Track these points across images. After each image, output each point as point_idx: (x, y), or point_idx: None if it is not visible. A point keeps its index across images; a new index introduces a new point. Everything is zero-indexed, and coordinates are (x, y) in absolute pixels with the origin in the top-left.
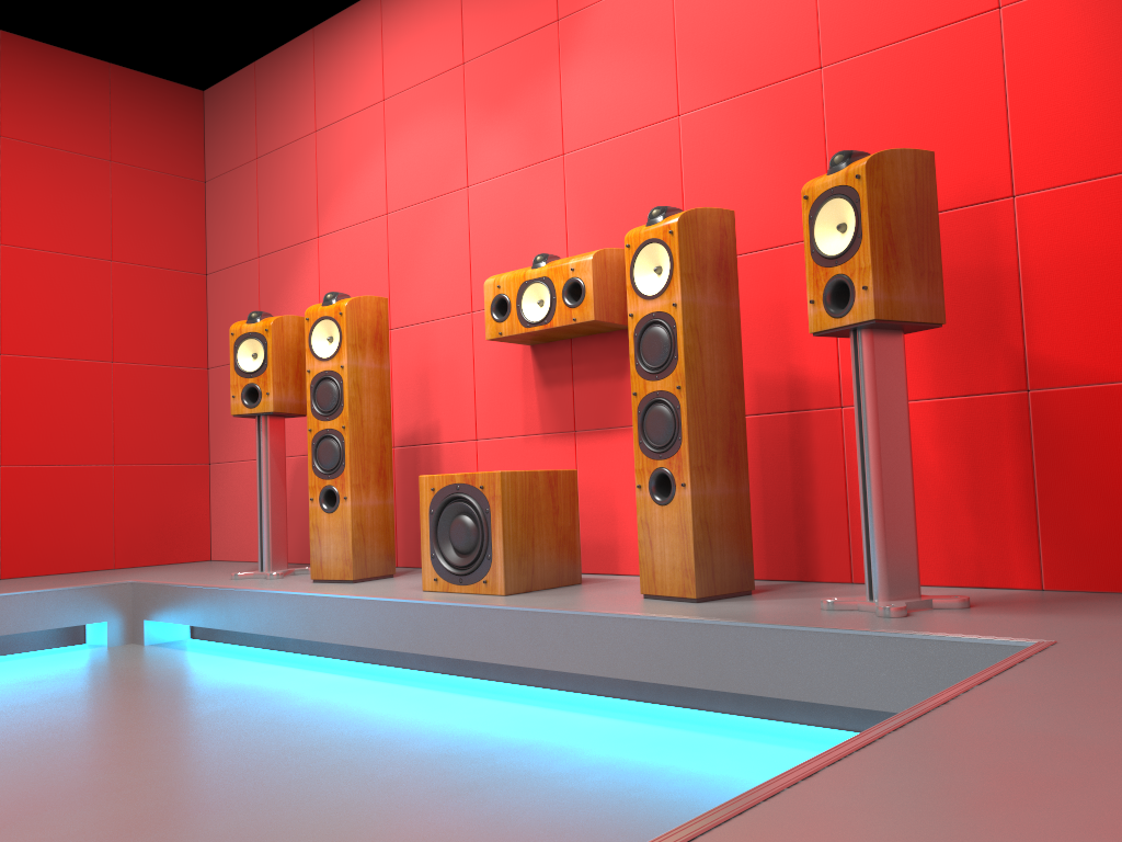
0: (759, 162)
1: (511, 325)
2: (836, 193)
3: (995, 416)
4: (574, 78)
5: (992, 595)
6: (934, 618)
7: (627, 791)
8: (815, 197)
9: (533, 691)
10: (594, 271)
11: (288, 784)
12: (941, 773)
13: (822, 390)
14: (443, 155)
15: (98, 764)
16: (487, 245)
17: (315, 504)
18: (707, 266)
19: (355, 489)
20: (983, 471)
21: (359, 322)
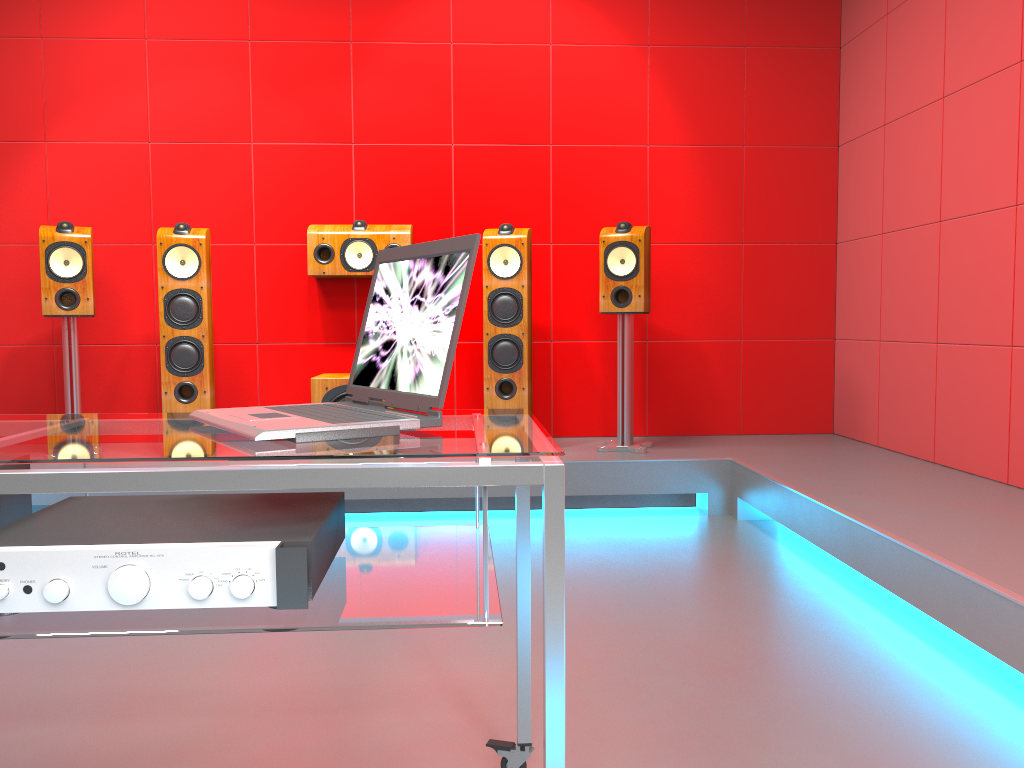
0: (509, 190)
1: (334, 267)
2: (624, 244)
3: None
4: (365, 90)
5: (638, 440)
6: (660, 452)
7: (608, 540)
8: (610, 243)
9: (422, 513)
10: (410, 242)
11: None
12: (841, 494)
13: (540, 331)
14: (223, 109)
15: None
16: (272, 194)
17: (169, 397)
18: (529, 263)
19: (210, 384)
20: None
21: (207, 251)
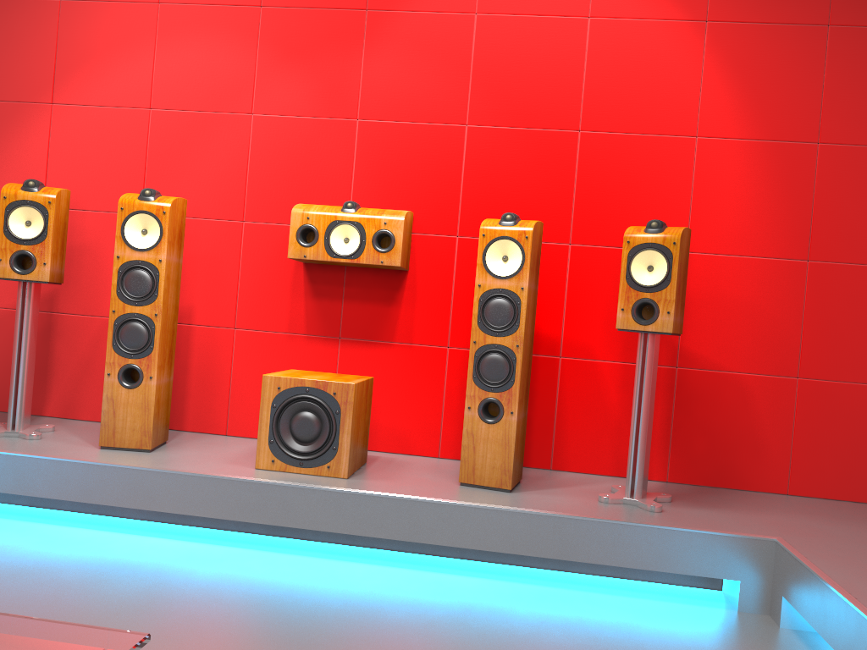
0: (525, 180)
1: (316, 251)
2: (654, 247)
3: (656, 378)
4: (376, 62)
5: (654, 487)
6: (680, 513)
7: (591, 642)
8: (636, 244)
9: (372, 552)
10: (404, 229)
11: None
12: None
13: (548, 344)
14: (227, 77)
15: None
16: (267, 169)
17: (112, 379)
18: (535, 262)
19: (159, 370)
20: None
21: (174, 222)
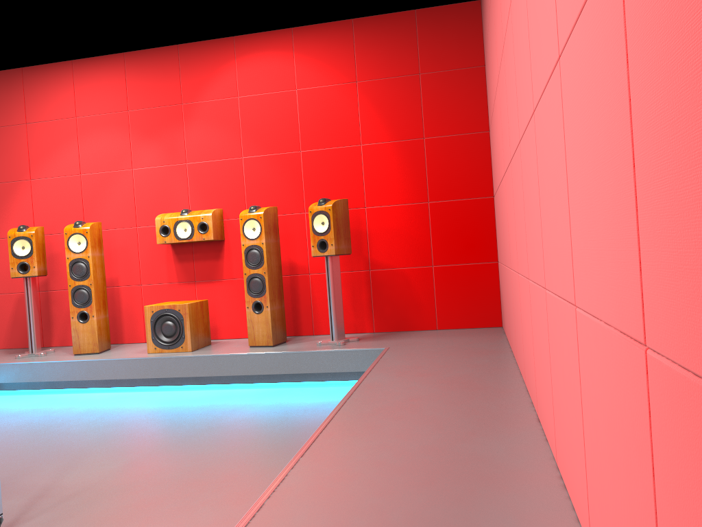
0: (277, 182)
1: (171, 238)
2: (321, 212)
3: (360, 278)
4: (191, 131)
5: (361, 335)
6: (353, 344)
7: (282, 403)
8: (314, 212)
9: (208, 386)
10: (212, 219)
11: (171, 419)
12: (388, 373)
13: (302, 268)
14: (117, 151)
15: (80, 428)
16: (145, 197)
17: (74, 320)
18: (271, 228)
19: (97, 312)
20: (356, 296)
21: (94, 235)
